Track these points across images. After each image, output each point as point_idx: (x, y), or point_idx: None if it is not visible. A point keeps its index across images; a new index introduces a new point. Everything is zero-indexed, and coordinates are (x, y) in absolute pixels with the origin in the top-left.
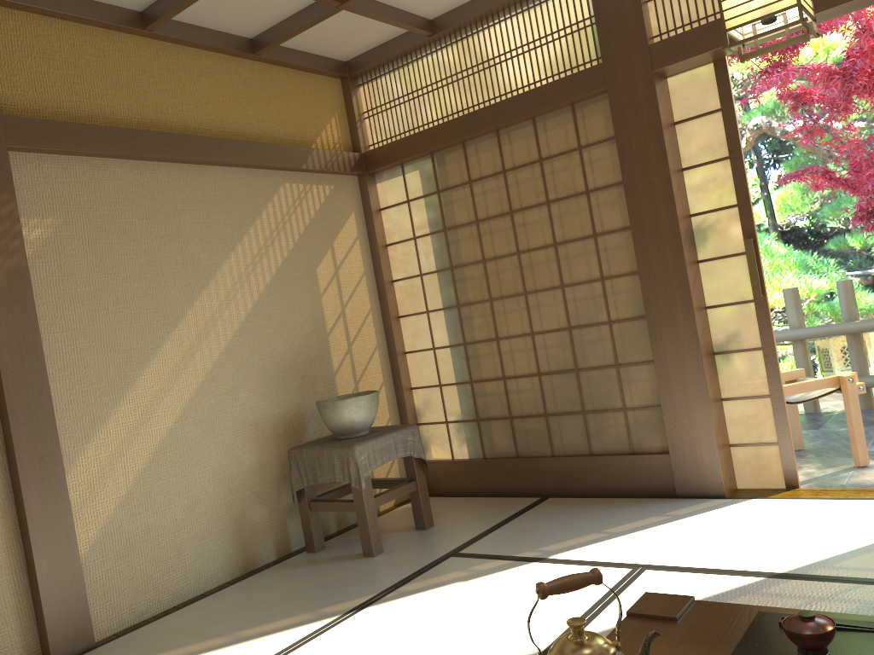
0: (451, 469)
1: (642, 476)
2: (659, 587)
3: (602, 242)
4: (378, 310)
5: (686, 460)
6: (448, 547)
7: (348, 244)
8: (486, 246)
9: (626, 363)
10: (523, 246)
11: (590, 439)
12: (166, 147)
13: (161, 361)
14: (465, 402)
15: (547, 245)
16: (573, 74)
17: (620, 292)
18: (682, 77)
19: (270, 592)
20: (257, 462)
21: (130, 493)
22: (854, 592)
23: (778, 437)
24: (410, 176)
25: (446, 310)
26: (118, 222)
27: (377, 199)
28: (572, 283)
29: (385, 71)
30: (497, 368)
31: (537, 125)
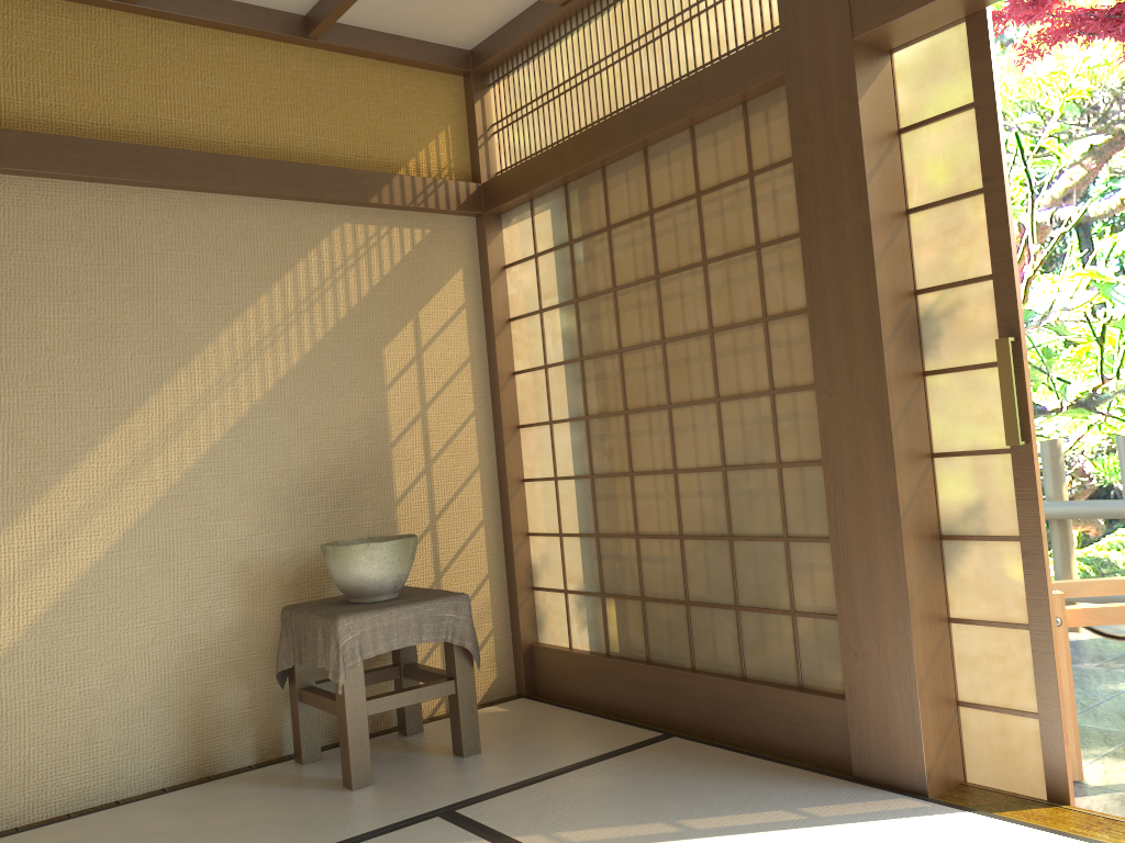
0: (564, 663)
1: (808, 729)
2: None
3: (774, 331)
4: (488, 415)
5: (870, 717)
6: (454, 796)
7: (446, 315)
8: (623, 327)
9: (799, 536)
10: (670, 330)
11: (743, 653)
12: (136, 165)
13: (96, 464)
14: (589, 566)
15: (700, 331)
16: (740, 52)
17: (795, 417)
18: (916, 49)
19: (178, 820)
20: (240, 620)
21: (17, 646)
22: None
23: (1039, 705)
24: (540, 218)
25: (573, 422)
26: (50, 267)
27: (501, 251)
28: (730, 395)
29: (518, 62)
30: (629, 519)
31: (696, 138)
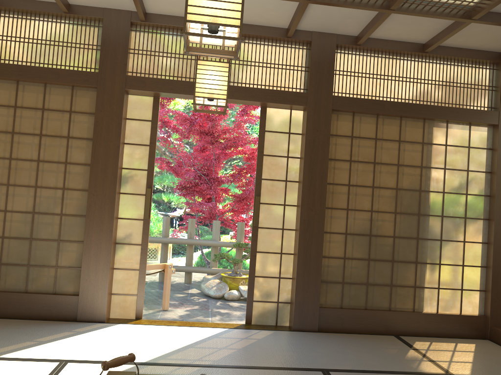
0: None
1: (57, 307)
2: (79, 372)
3: (69, 168)
4: None
5: (88, 300)
6: None
7: None
8: None
9: (65, 240)
10: (15, 155)
11: (28, 282)
12: None
13: None
14: None
15: (33, 159)
16: (80, 71)
17: (72, 199)
18: (136, 97)
19: None
20: None
21: None
22: (179, 370)
23: (138, 292)
24: None
25: None
26: None
27: None
28: (43, 186)
29: None
30: None
31: (47, 89)
